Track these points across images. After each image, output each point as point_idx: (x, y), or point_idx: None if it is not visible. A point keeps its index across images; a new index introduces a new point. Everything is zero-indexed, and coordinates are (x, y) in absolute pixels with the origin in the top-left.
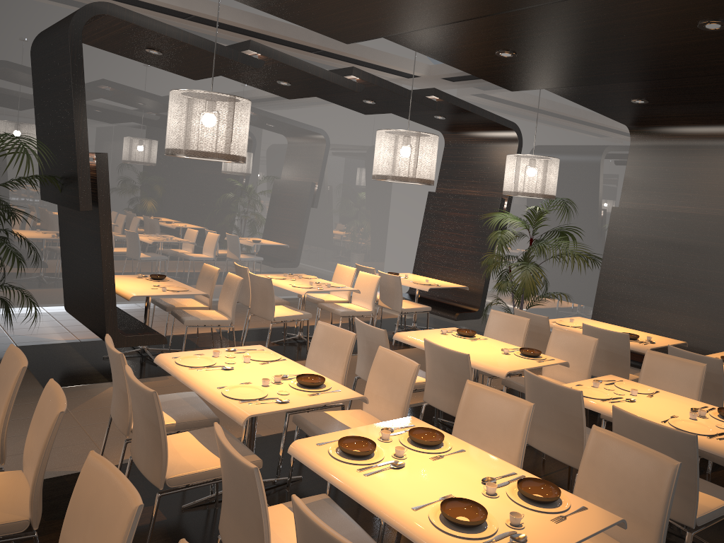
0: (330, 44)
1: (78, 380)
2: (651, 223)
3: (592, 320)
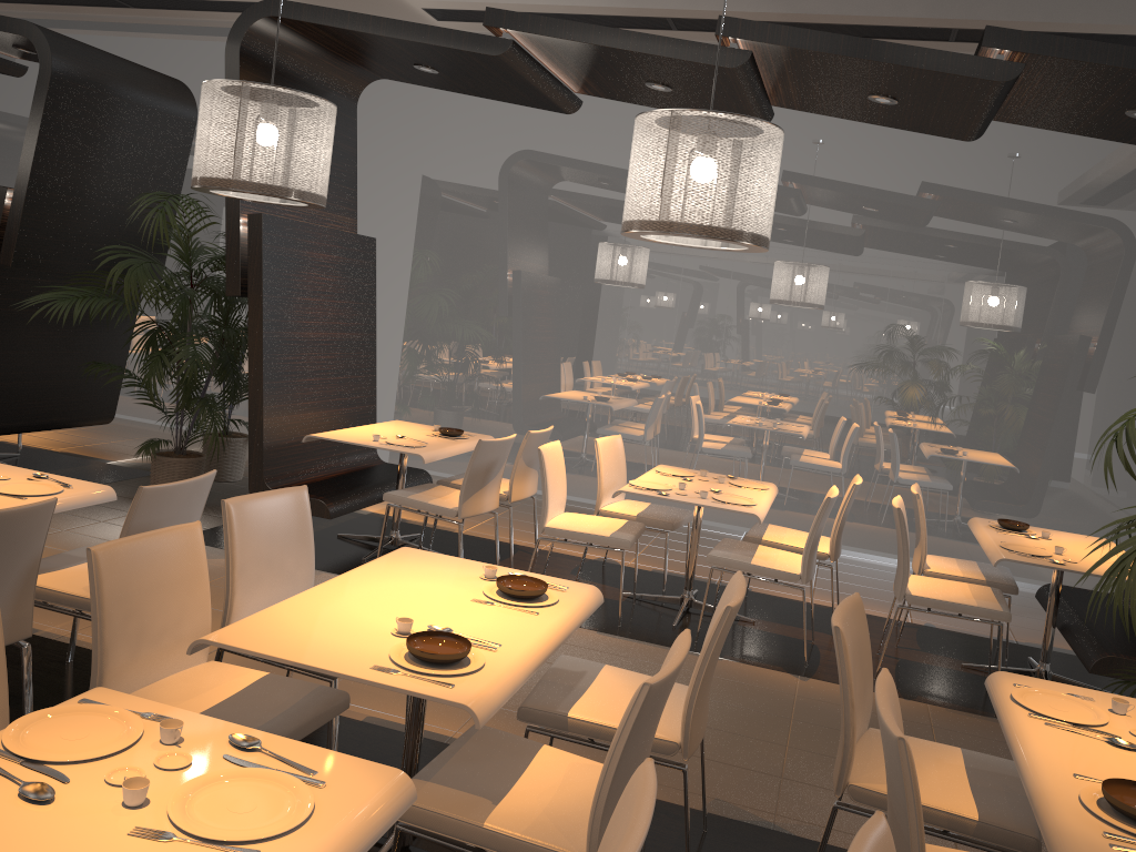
0: (954, 9)
1: None
2: None
3: None
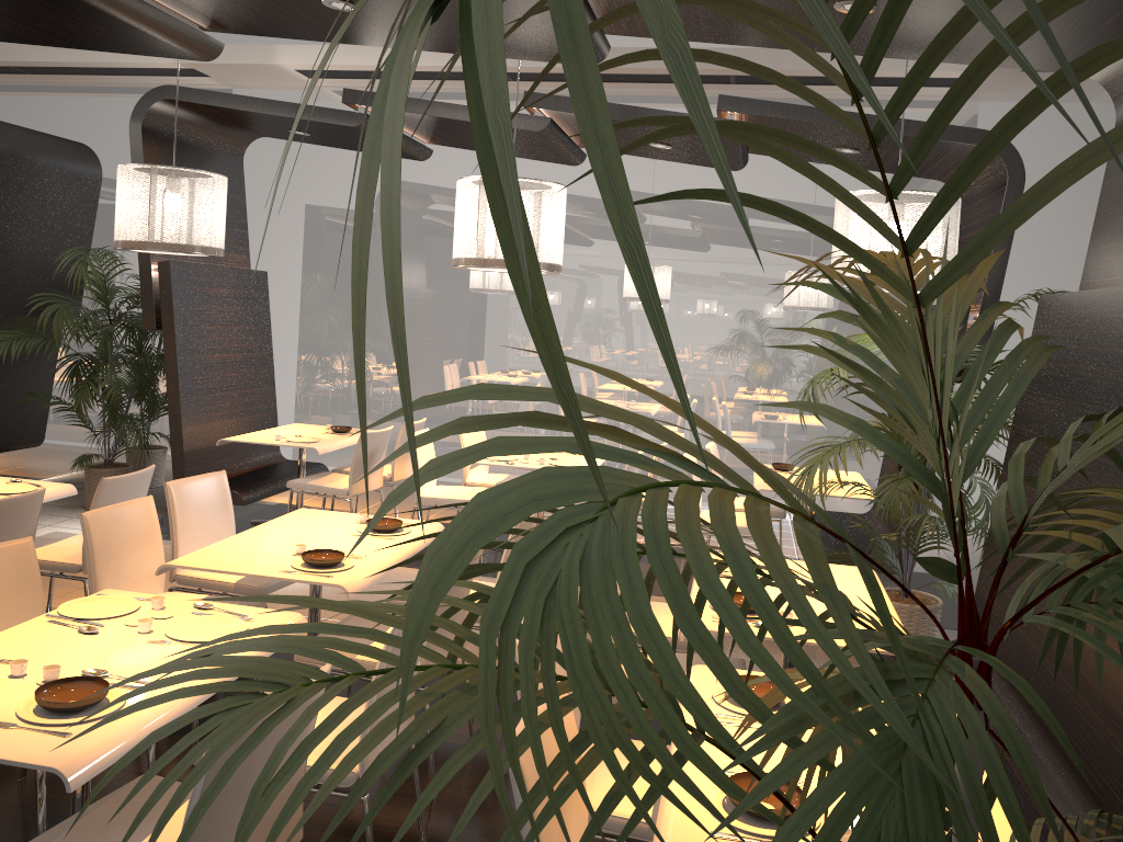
0: None
1: (162, 533)
2: (1068, 330)
3: (860, 577)
